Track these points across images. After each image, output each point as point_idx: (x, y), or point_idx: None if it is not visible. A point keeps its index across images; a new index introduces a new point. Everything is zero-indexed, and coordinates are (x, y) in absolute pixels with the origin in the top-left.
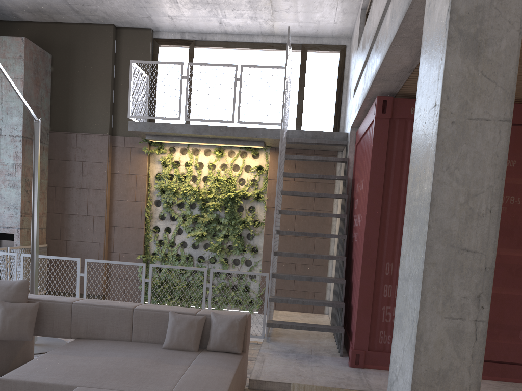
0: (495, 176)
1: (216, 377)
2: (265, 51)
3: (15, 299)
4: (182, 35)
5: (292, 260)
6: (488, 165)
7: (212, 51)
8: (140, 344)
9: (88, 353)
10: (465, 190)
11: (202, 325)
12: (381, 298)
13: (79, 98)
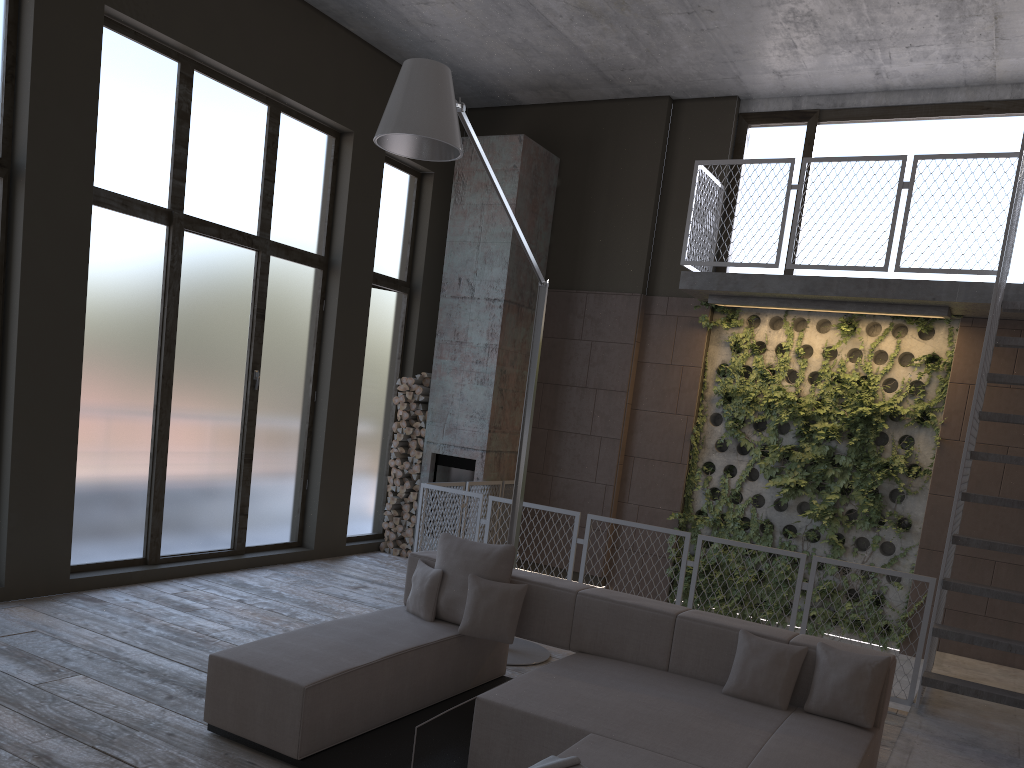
0: None
1: (824, 764)
2: (970, 118)
3: (493, 575)
4: (796, 102)
5: (989, 553)
6: None
7: (854, 127)
8: (683, 680)
9: (600, 679)
10: None
11: (798, 664)
12: None
13: (598, 229)
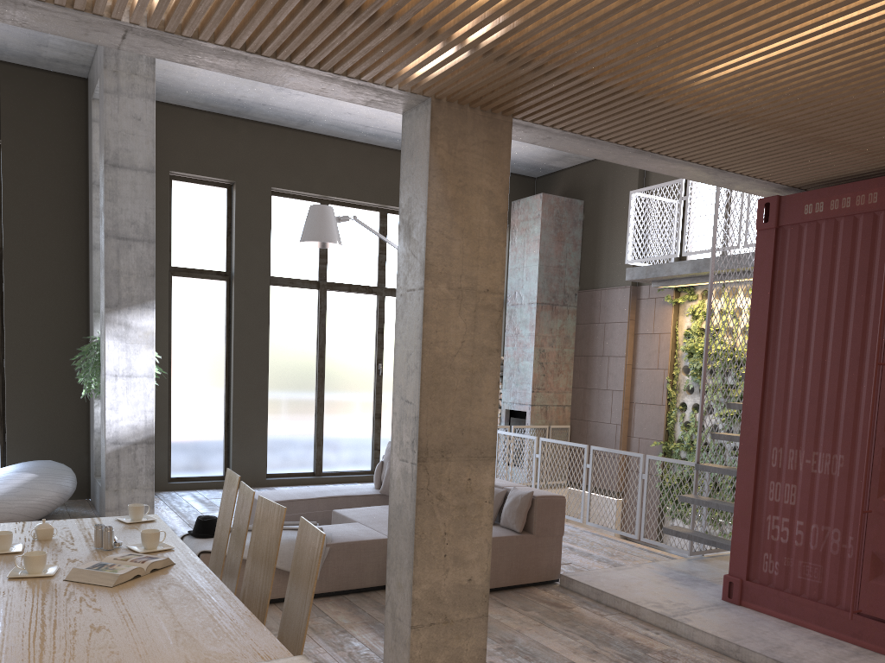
0: (417, 337)
1: None
2: None
3: None
4: None
5: None
6: (415, 328)
7: None
8: None
9: None
10: (406, 350)
11: (499, 498)
12: (765, 502)
13: (605, 245)
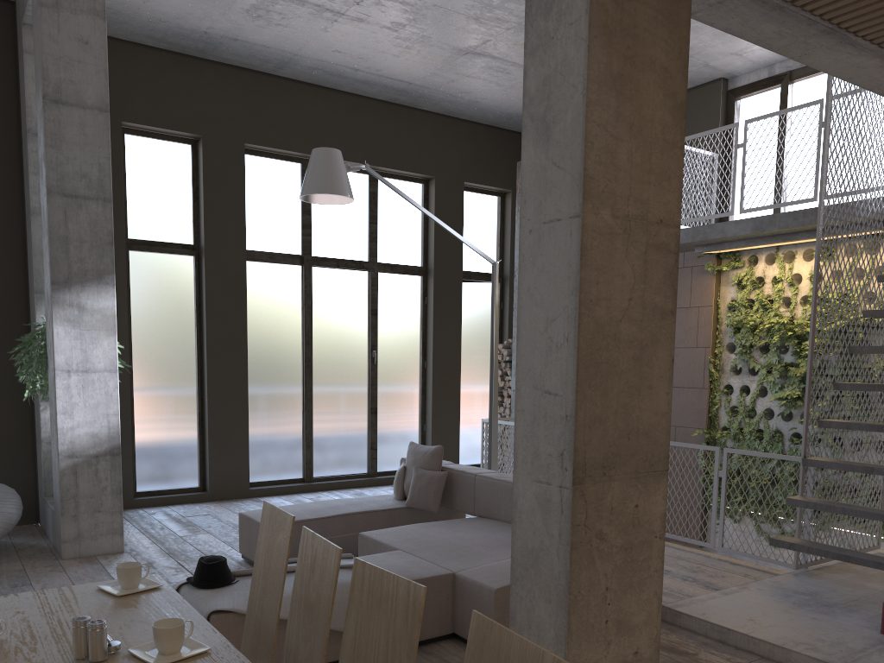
0: (569, 292)
1: None
2: None
3: (428, 466)
4: (770, 70)
5: None
6: (562, 279)
7: (819, 78)
8: None
9: (459, 528)
10: (544, 314)
11: None
12: None
13: None
